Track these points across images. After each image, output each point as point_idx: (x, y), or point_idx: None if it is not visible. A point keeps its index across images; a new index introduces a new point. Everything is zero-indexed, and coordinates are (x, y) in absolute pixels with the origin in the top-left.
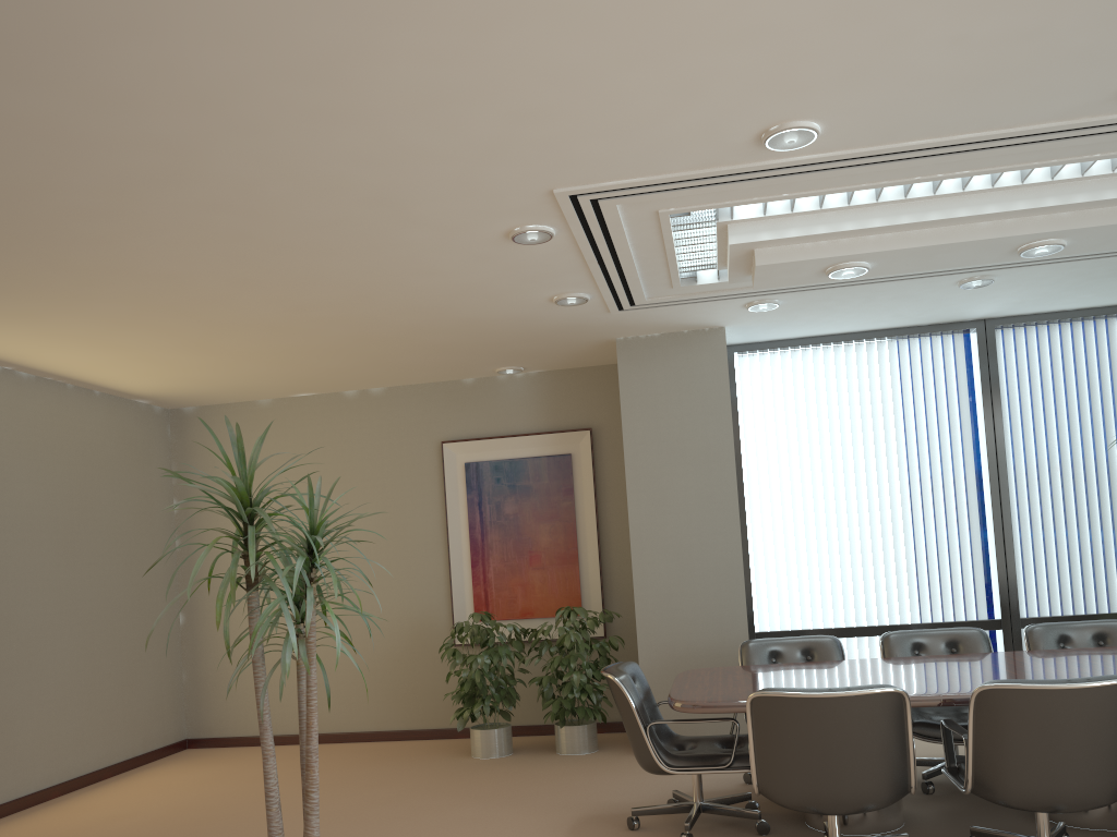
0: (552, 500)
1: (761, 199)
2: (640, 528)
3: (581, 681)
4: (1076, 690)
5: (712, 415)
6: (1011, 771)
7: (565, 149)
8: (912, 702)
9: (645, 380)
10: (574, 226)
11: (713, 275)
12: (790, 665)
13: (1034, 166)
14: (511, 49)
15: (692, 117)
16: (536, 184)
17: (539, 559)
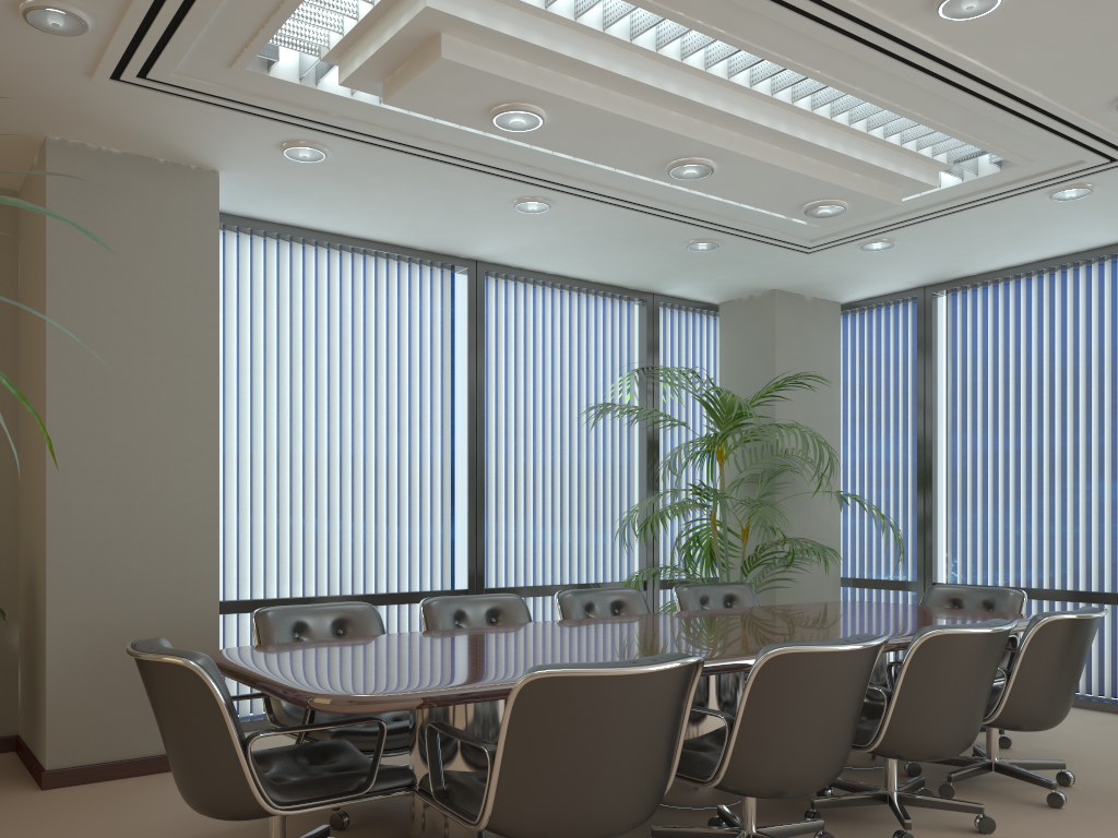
0: None
1: None
2: (66, 438)
3: None
4: (857, 651)
5: (192, 291)
6: (780, 752)
7: None
8: None
9: (92, 215)
10: None
11: (294, 71)
12: (361, 640)
13: (771, 57)
14: None
15: None
16: None
17: None
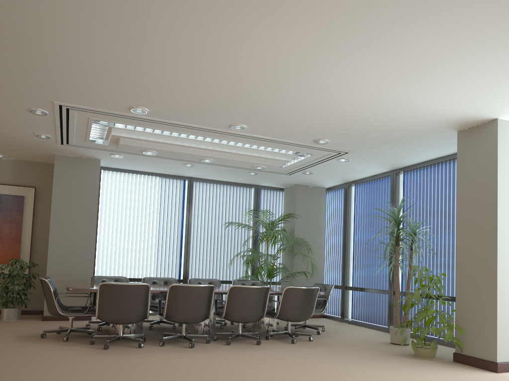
0: (12, 214)
1: (125, 124)
2: (54, 230)
3: (18, 290)
4: (196, 287)
5: (91, 191)
6: (177, 310)
7: (64, 92)
8: (151, 291)
9: (65, 173)
10: (56, 113)
11: (102, 141)
12: None
13: (207, 137)
14: (58, 64)
15: (110, 96)
16: (48, 98)
17: (2, 238)
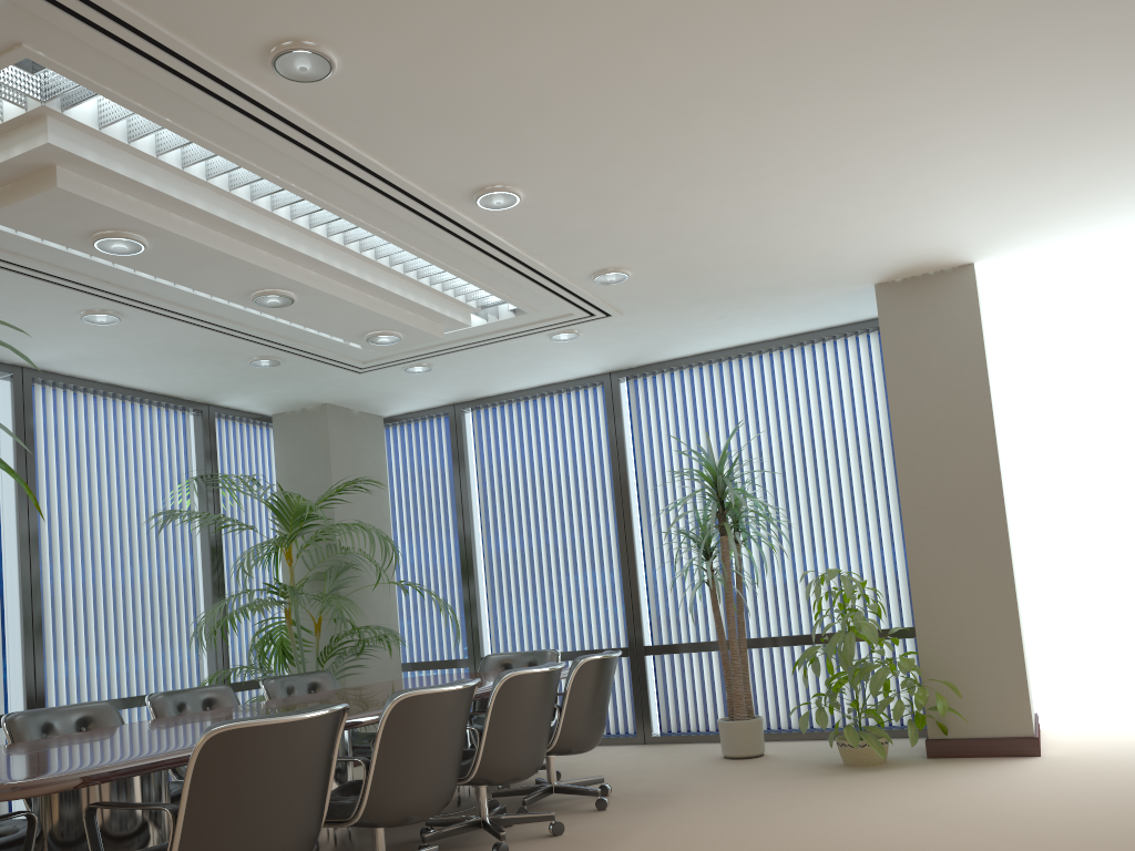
0: None
1: (144, 110)
2: None
3: None
4: (462, 690)
5: None
6: (409, 782)
7: None
8: None
9: None
10: None
11: None
12: None
13: (349, 217)
14: None
15: None
16: None
17: None
